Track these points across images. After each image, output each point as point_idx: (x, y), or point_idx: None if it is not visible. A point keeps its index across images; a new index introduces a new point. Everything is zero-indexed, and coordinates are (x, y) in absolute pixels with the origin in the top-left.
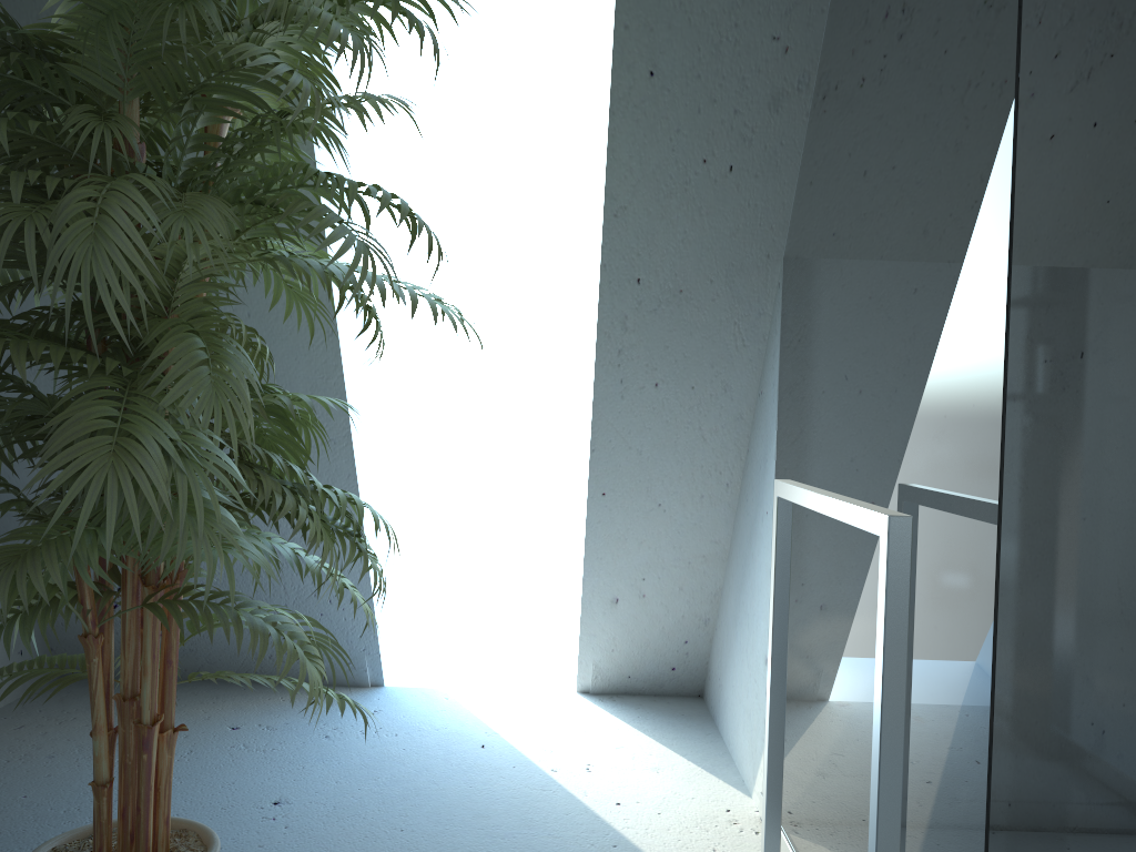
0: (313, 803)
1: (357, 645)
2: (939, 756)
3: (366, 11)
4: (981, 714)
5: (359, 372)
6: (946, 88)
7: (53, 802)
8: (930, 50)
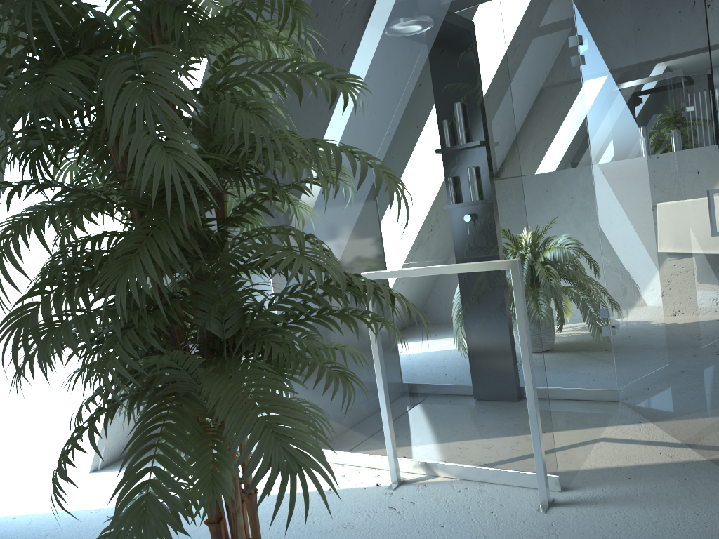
0: None
1: None
2: (502, 348)
3: None
4: (532, 322)
5: None
6: (453, 101)
7: None
8: (433, 83)
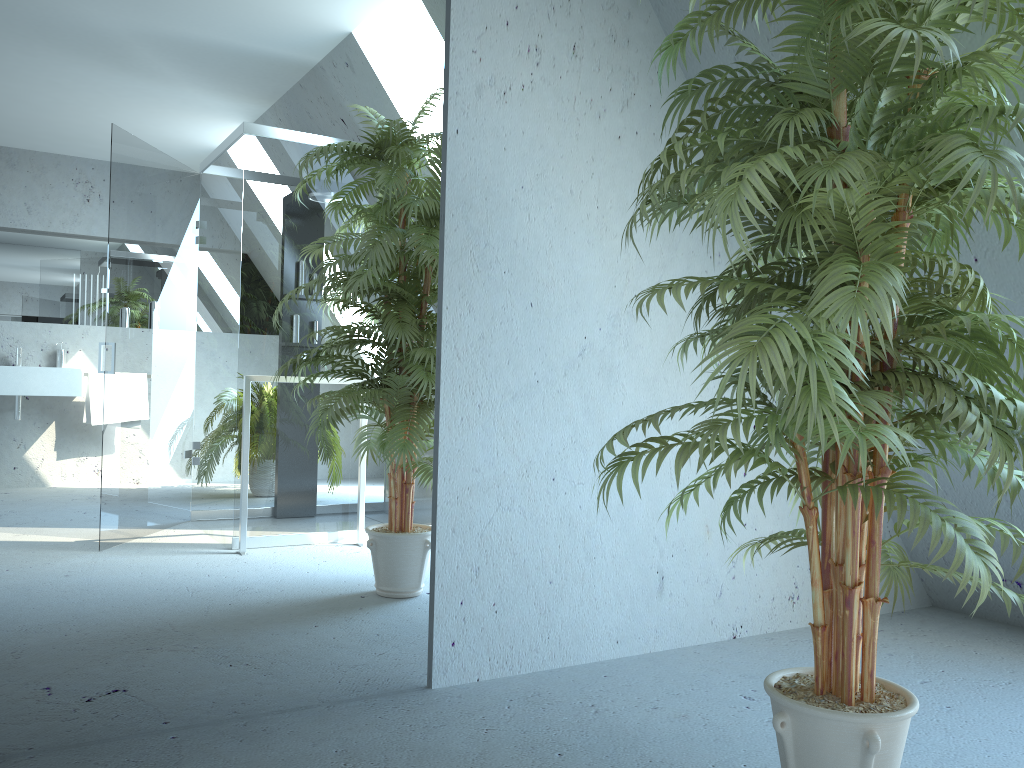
0: None
1: None
2: None
3: None
4: None
5: None
6: None
7: None
8: None
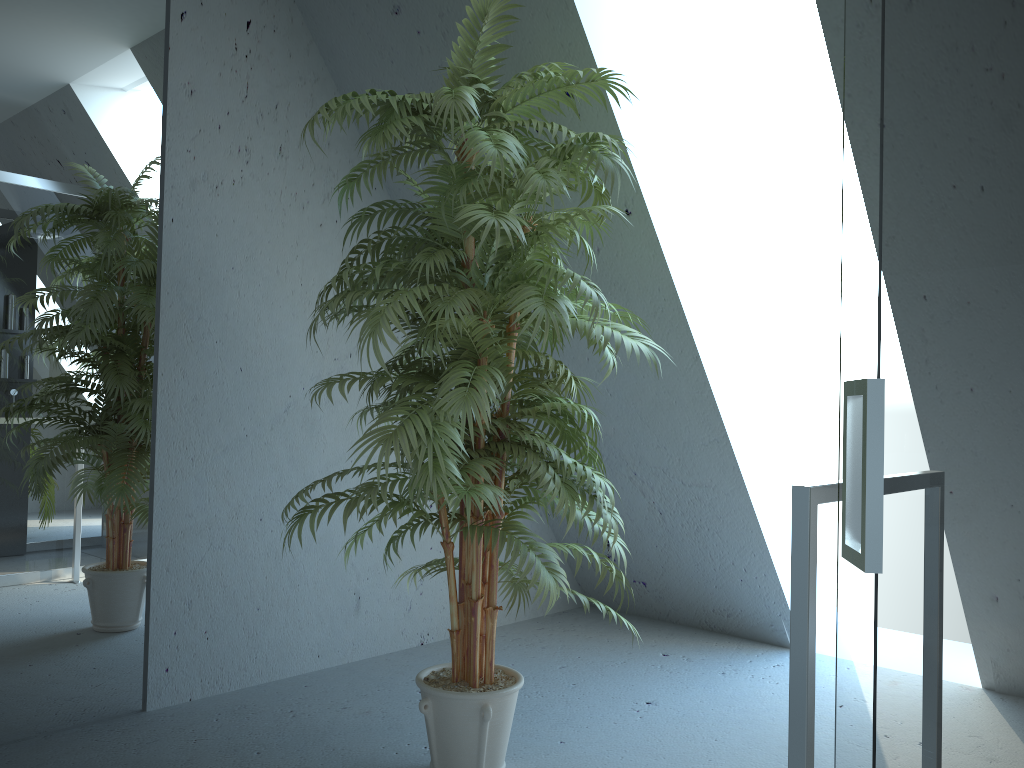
0: (671, 709)
1: (773, 610)
2: None
3: (586, 155)
4: None
5: (740, 386)
6: None
7: (524, 671)
8: None
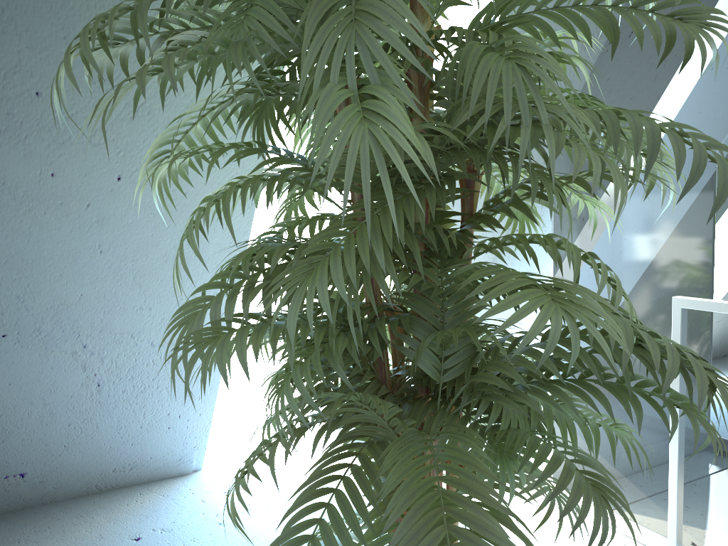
0: None
1: (190, 444)
2: None
3: None
4: None
5: None
6: None
7: None
8: None
